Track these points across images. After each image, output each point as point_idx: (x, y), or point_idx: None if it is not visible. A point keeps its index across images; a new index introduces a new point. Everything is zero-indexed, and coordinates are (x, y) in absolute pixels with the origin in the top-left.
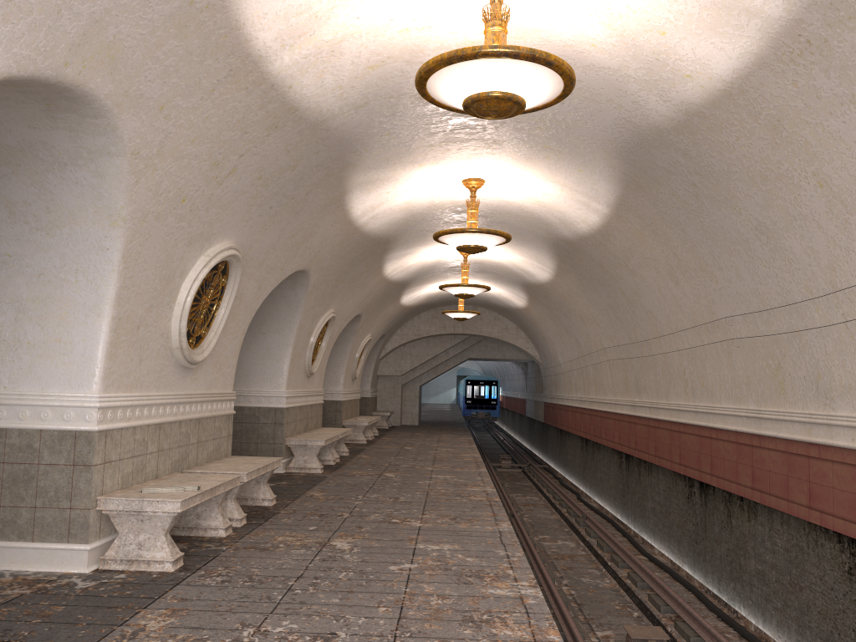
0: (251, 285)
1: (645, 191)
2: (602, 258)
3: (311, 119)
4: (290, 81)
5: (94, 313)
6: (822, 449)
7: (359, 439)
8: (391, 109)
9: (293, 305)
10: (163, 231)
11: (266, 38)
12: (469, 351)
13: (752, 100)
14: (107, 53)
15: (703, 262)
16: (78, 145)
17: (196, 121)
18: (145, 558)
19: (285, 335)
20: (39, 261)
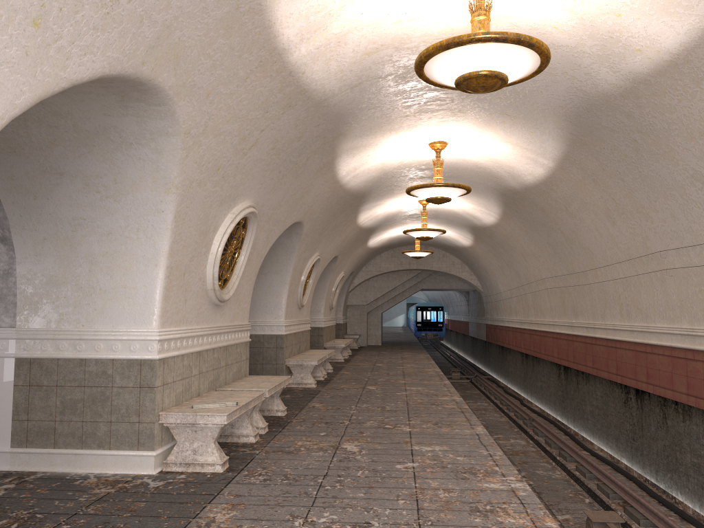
0: (262, 236)
1: (589, 148)
2: (544, 204)
3: (316, 98)
4: (304, 68)
5: (152, 263)
6: None
7: (337, 358)
8: (379, 88)
9: (289, 250)
10: (203, 195)
11: (289, 33)
12: (421, 283)
13: (696, 68)
14: (173, 52)
15: (639, 205)
16: (143, 127)
17: (232, 104)
18: (200, 462)
19: (283, 275)
20: (108, 222)
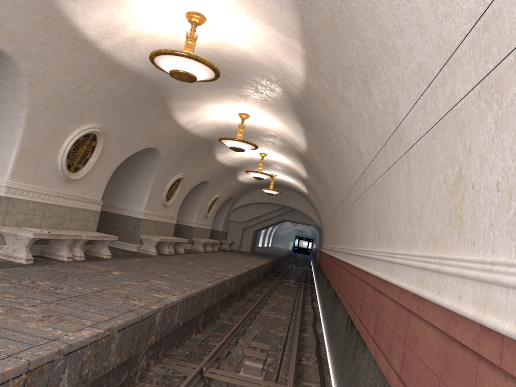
0: (115, 149)
1: (310, 130)
2: (315, 166)
3: (133, 72)
4: (114, 53)
5: (11, 144)
6: (349, 266)
7: (199, 249)
8: None
9: (153, 166)
10: (51, 113)
11: (93, 33)
12: (285, 215)
13: (314, 89)
14: (7, 34)
15: (335, 170)
16: (4, 69)
17: (63, 66)
18: (14, 256)
19: (148, 181)
20: None
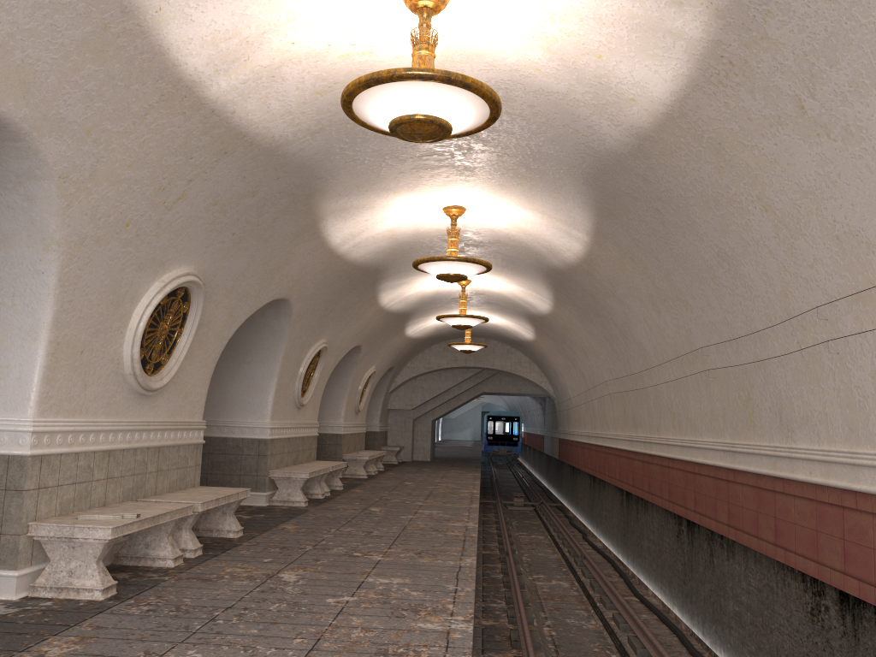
0: (220, 312)
1: (617, 218)
2: (592, 288)
3: (263, 144)
4: (232, 106)
5: (31, 336)
6: (785, 483)
7: (359, 473)
8: (350, 135)
9: (278, 334)
10: (106, 256)
11: (196, 63)
12: (483, 385)
13: (693, 123)
14: (16, 76)
15: (678, 290)
16: (5, 168)
17: (131, 146)
18: (75, 586)
19: (270, 365)
20: None
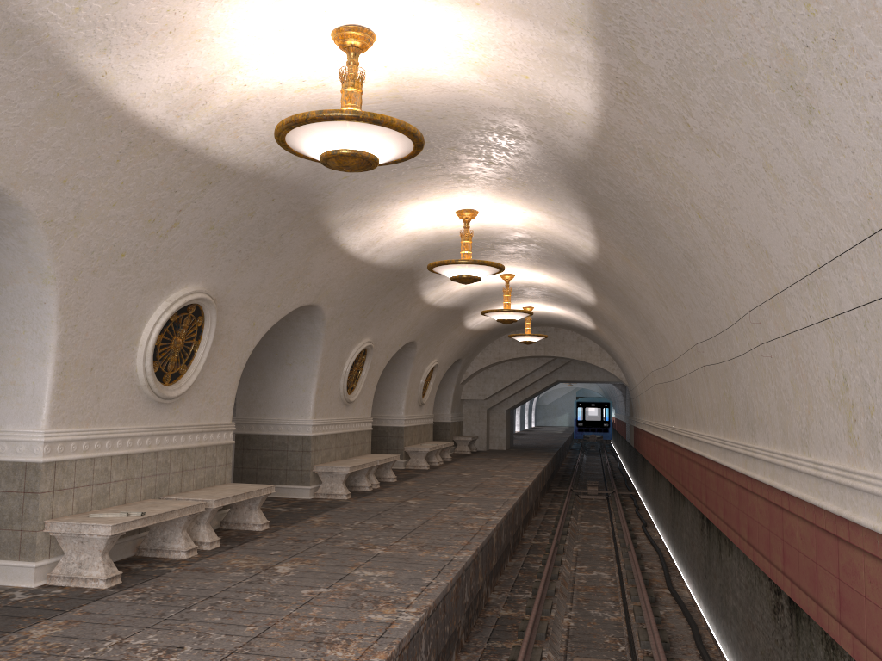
0: (240, 323)
1: (607, 218)
2: (616, 282)
3: (248, 172)
4: (204, 144)
5: (40, 358)
6: (752, 482)
7: (420, 465)
8: None
9: (314, 337)
10: (106, 284)
11: (155, 112)
12: (557, 373)
13: (623, 135)
14: None
15: (671, 287)
16: None
17: (111, 188)
18: (83, 576)
19: (310, 366)
20: None
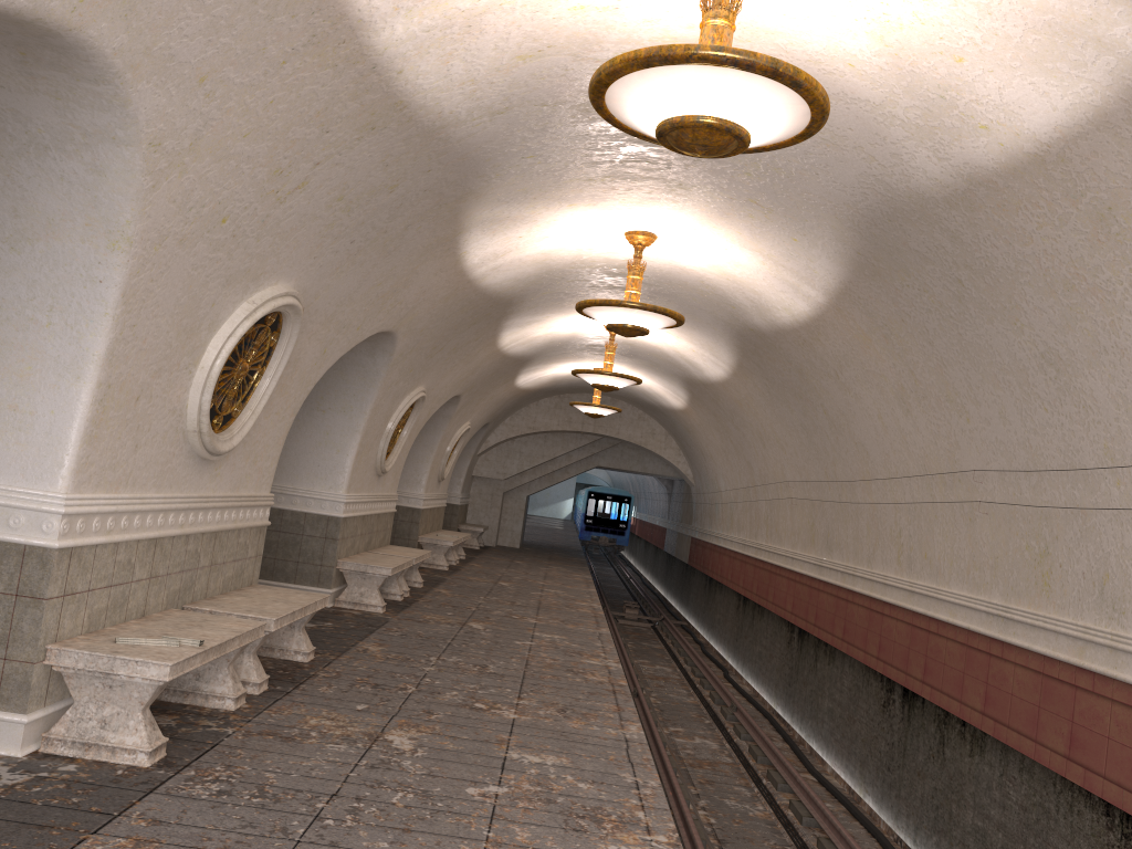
0: (312, 347)
1: (884, 281)
2: (803, 362)
3: (425, 122)
4: (401, 63)
5: (72, 373)
6: (1098, 680)
7: (438, 563)
8: (542, 122)
9: (369, 377)
10: (189, 263)
11: None
12: (599, 457)
13: (1075, 174)
14: None
15: (952, 389)
16: (69, 121)
17: (254, 106)
18: (110, 743)
19: (353, 417)
20: None
